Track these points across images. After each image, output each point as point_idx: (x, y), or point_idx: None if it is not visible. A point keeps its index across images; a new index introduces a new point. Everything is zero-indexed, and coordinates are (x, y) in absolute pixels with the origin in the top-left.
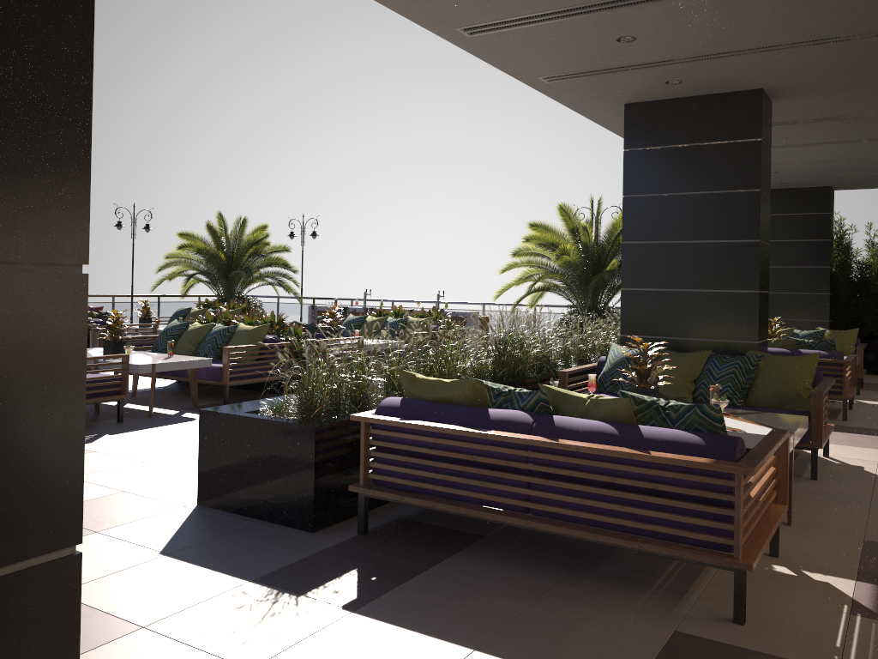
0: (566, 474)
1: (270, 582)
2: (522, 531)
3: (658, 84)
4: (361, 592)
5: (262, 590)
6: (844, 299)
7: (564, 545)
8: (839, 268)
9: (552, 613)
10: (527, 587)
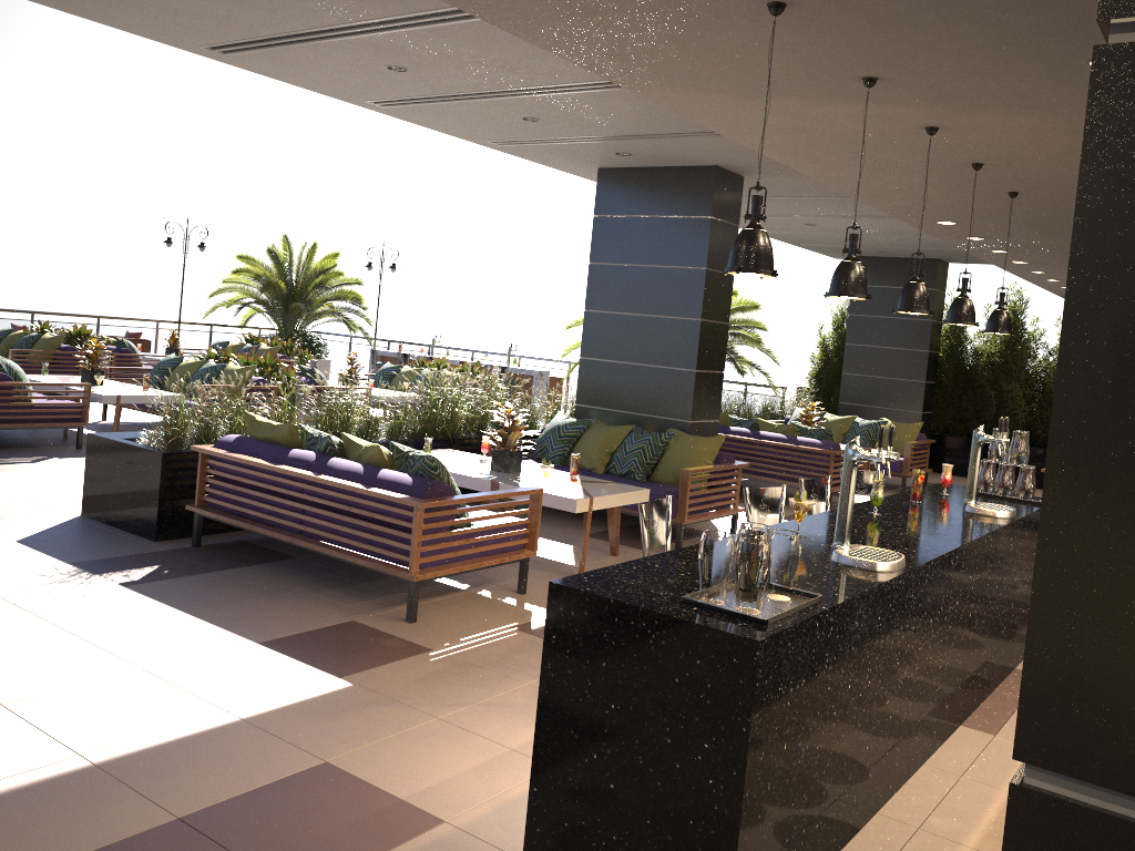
0: (323, 503)
1: (83, 565)
2: (334, 558)
3: (611, 154)
4: (145, 577)
5: (71, 569)
6: (948, 390)
7: (354, 569)
8: (947, 353)
9: (274, 603)
10: (280, 588)
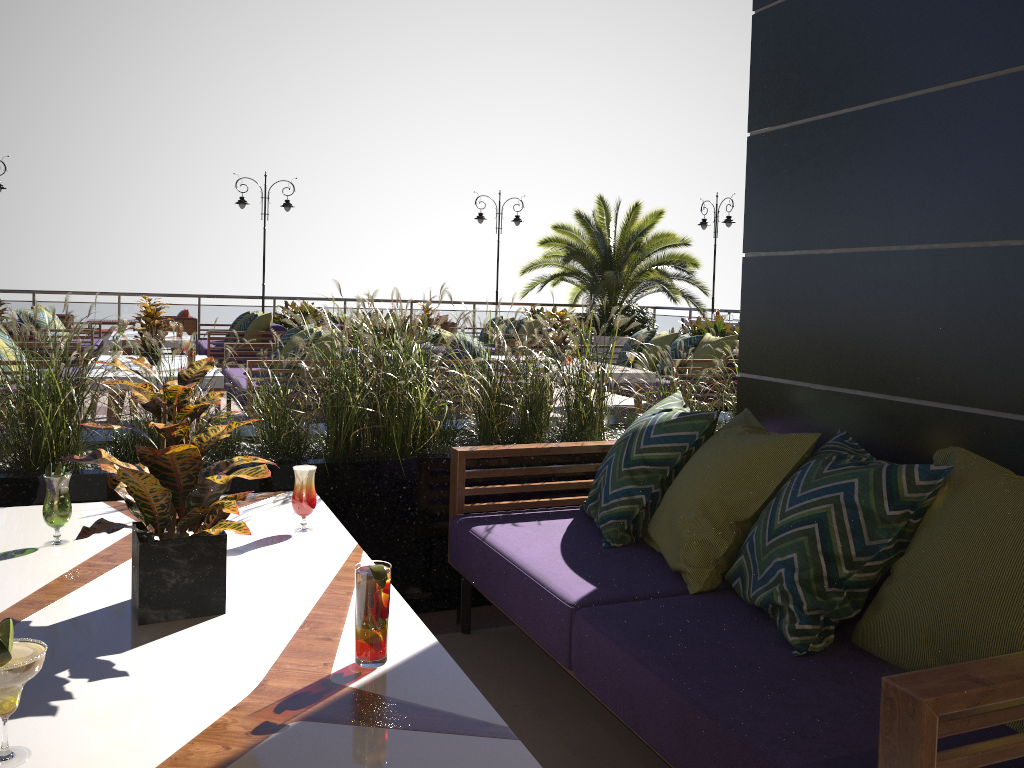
0: None
1: None
2: None
3: None
4: None
5: None
6: None
7: None
8: None
9: None
10: None
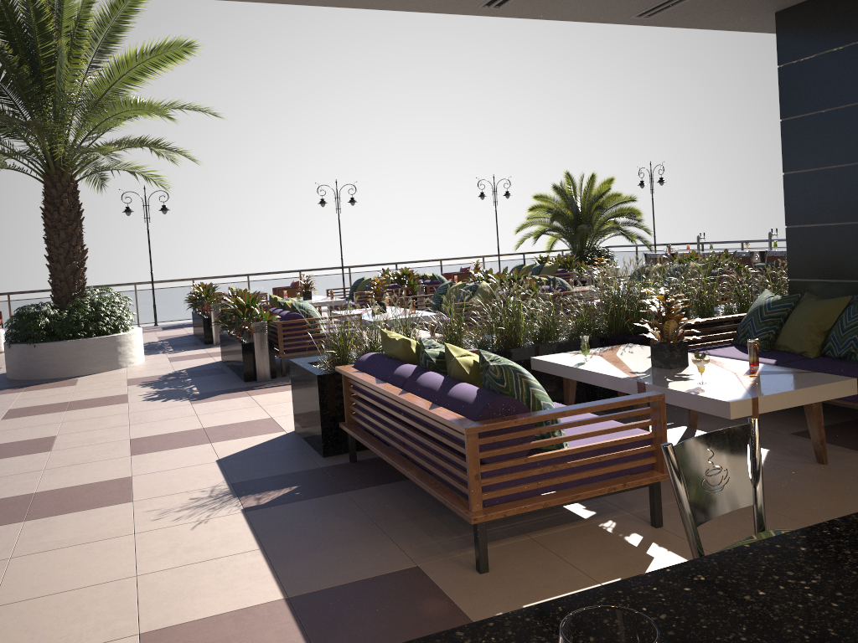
0: (410, 424)
1: (237, 486)
2: None
3: None
4: (272, 501)
5: (223, 491)
6: None
7: None
8: None
9: (357, 536)
10: (381, 515)
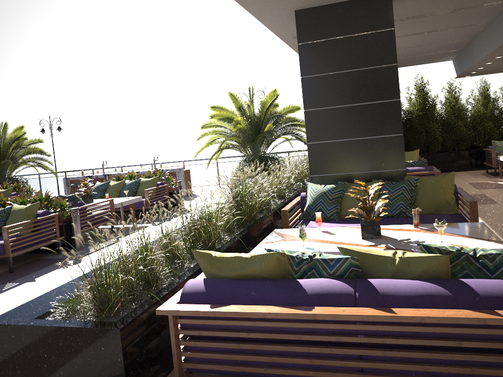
0: (405, 344)
1: None
2: None
3: None
4: None
5: None
6: None
7: None
8: None
9: None
10: None
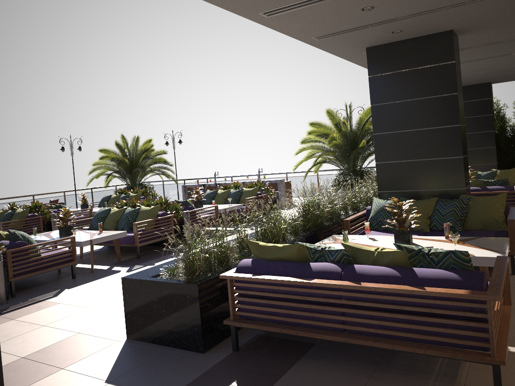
0: (368, 306)
1: None
2: None
3: (387, 34)
4: None
5: None
6: (504, 149)
7: None
8: (499, 130)
9: None
10: (351, 383)
